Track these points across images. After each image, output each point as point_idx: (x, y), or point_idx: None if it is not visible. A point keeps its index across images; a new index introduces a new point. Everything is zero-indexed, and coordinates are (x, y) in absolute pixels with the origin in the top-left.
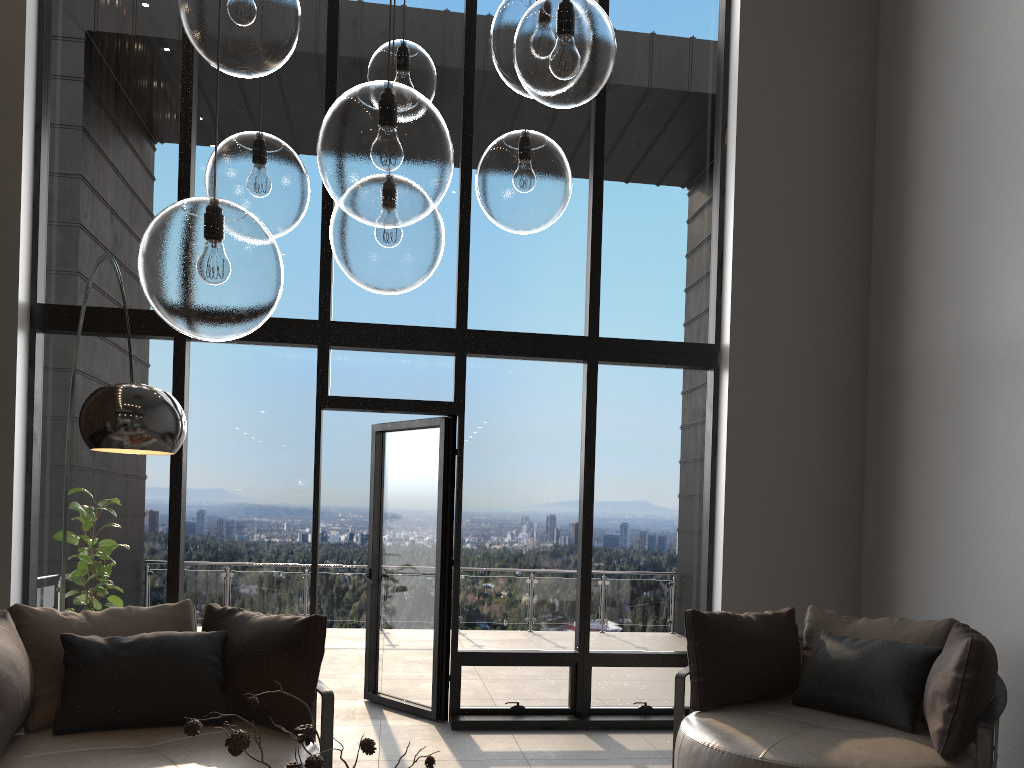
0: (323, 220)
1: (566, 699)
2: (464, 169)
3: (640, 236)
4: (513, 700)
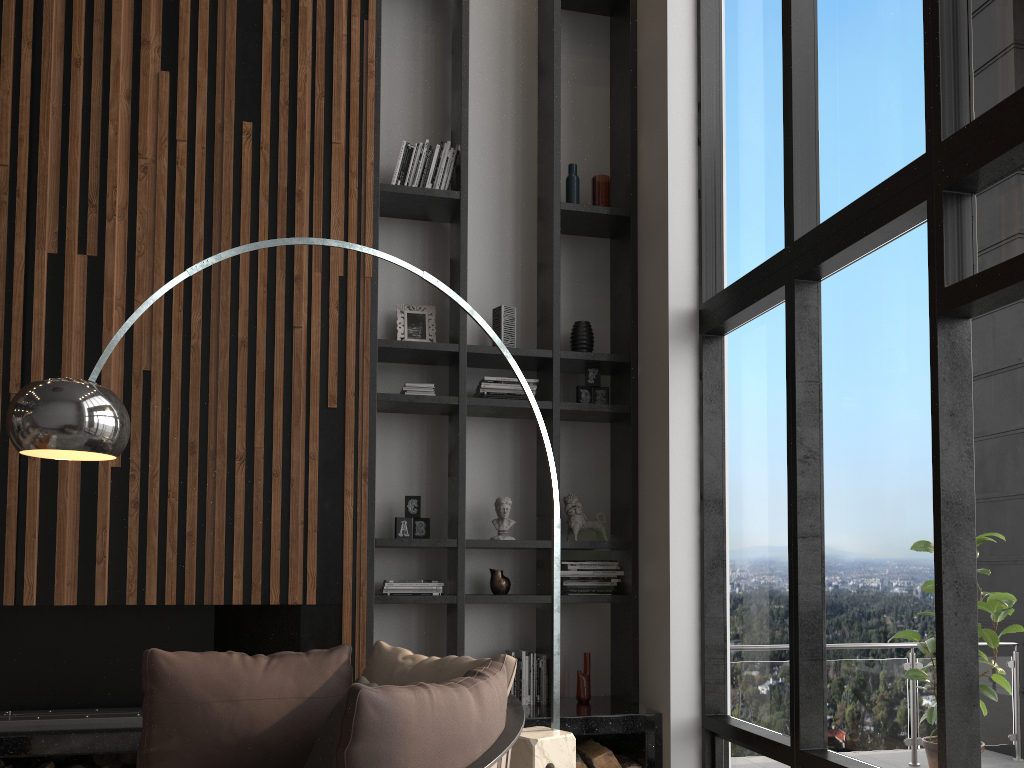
0: None
1: None
2: None
3: None
4: None
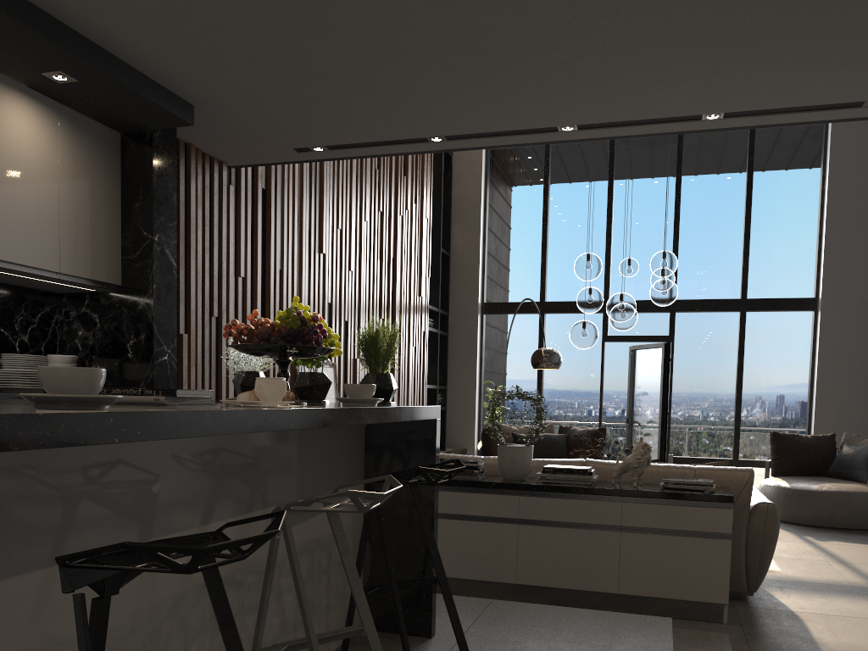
0: (606, 253)
1: None
2: (675, 221)
3: (773, 243)
4: None
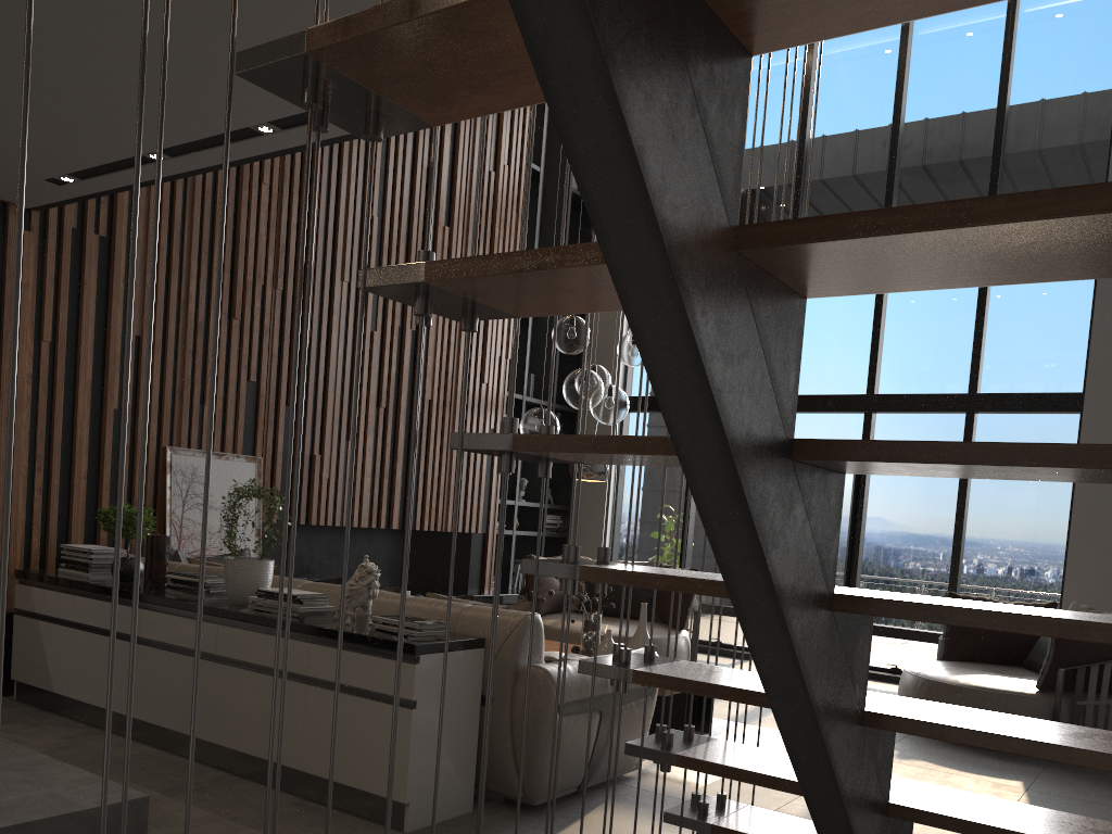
0: None
1: None
2: None
3: (1024, 309)
4: (893, 663)
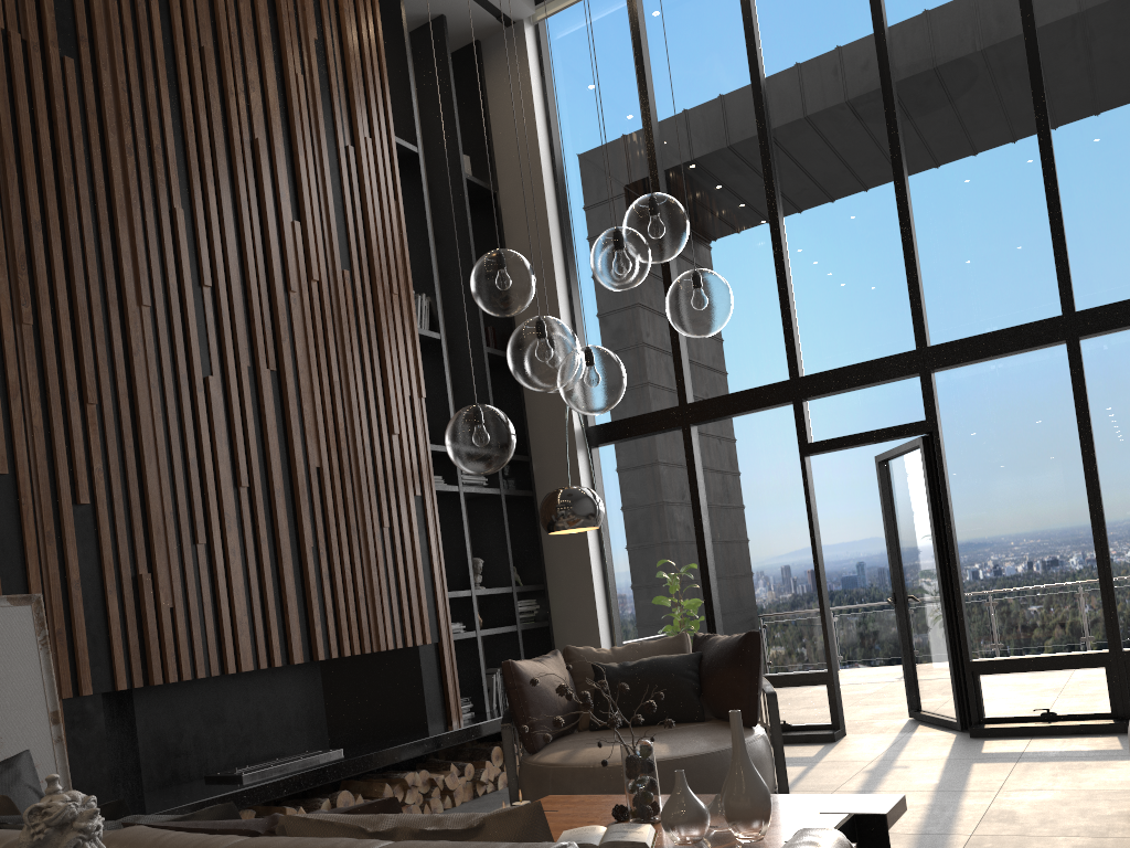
0: (779, 291)
1: (1106, 703)
2: (898, 196)
3: (1113, 186)
4: (1042, 707)
